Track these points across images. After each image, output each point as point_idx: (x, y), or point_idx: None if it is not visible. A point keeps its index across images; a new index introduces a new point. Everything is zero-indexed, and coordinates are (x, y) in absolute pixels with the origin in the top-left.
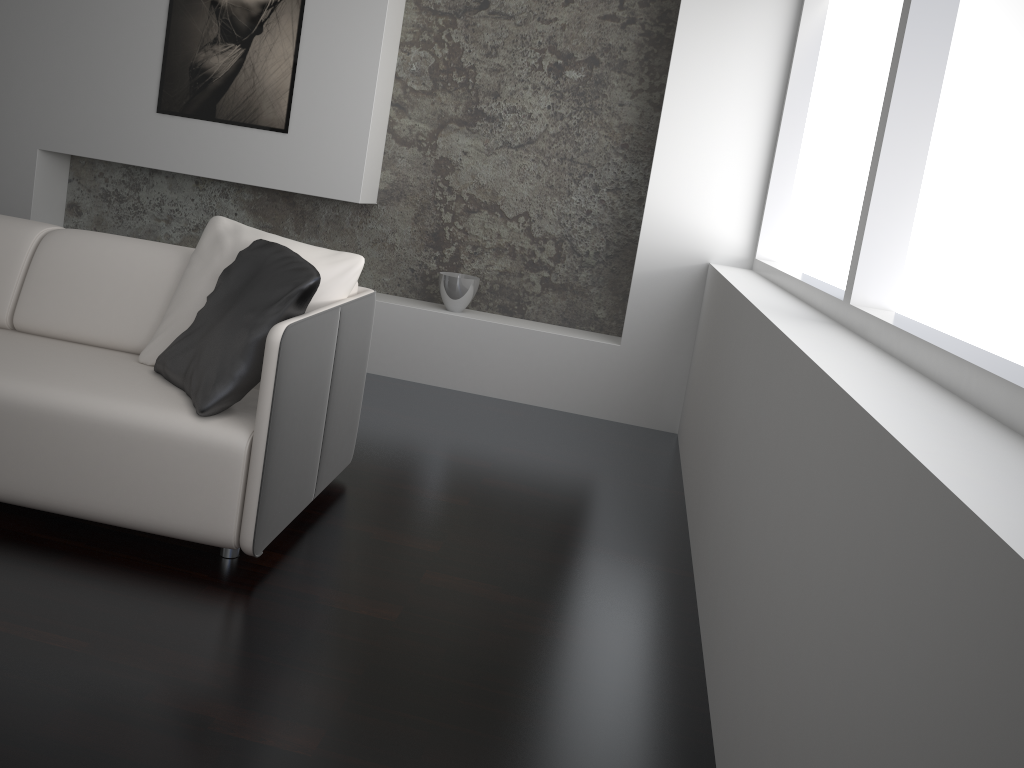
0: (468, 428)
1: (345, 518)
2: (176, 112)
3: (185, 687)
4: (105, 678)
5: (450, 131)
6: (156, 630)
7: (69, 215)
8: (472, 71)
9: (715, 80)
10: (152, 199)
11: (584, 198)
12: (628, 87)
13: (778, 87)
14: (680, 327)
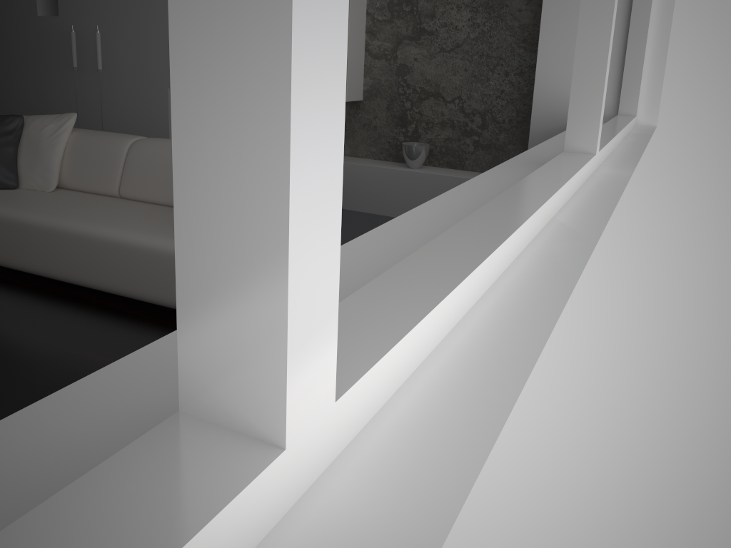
0: None
1: None
2: None
3: None
4: None
5: (404, 45)
6: None
7: None
8: (415, 1)
9: None
10: None
11: (498, 82)
12: None
13: None
14: None
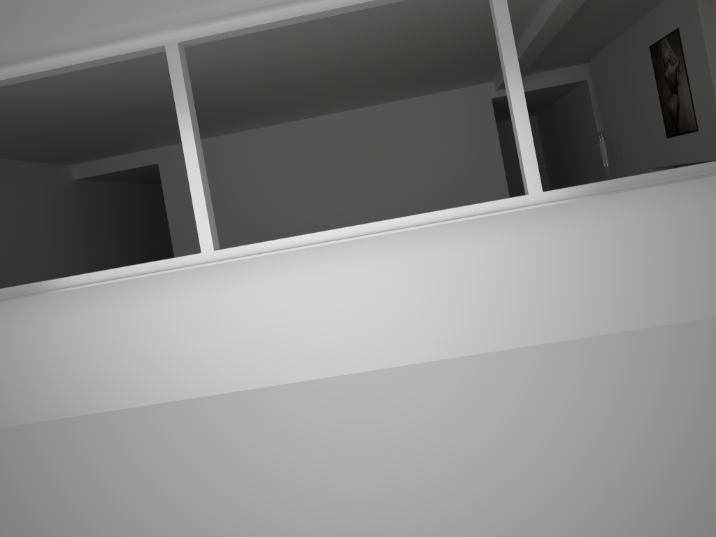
0: None
1: None
2: (670, 135)
3: None
4: None
5: None
6: None
7: None
8: None
9: None
10: None
11: None
12: None
13: None
14: None
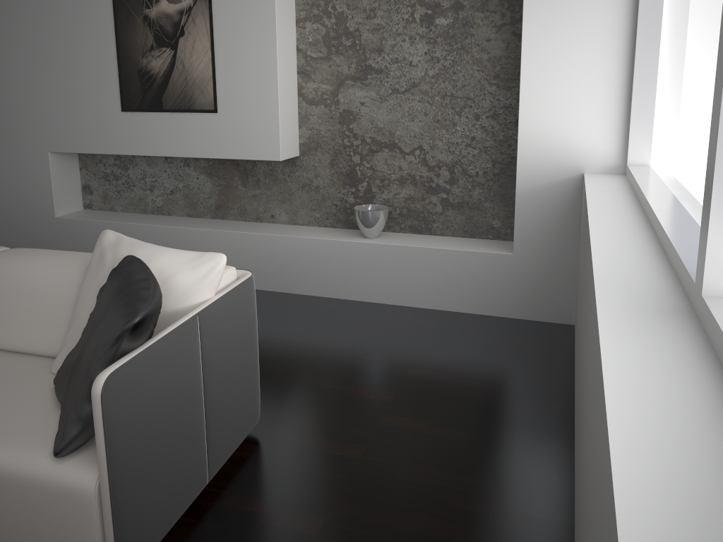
0: (382, 350)
1: (240, 494)
2: (135, 109)
3: None
4: None
5: (347, 87)
6: None
7: (85, 194)
8: (357, 33)
9: (568, 6)
10: (137, 175)
11: (467, 127)
12: (492, 23)
13: (630, 1)
14: (565, 233)
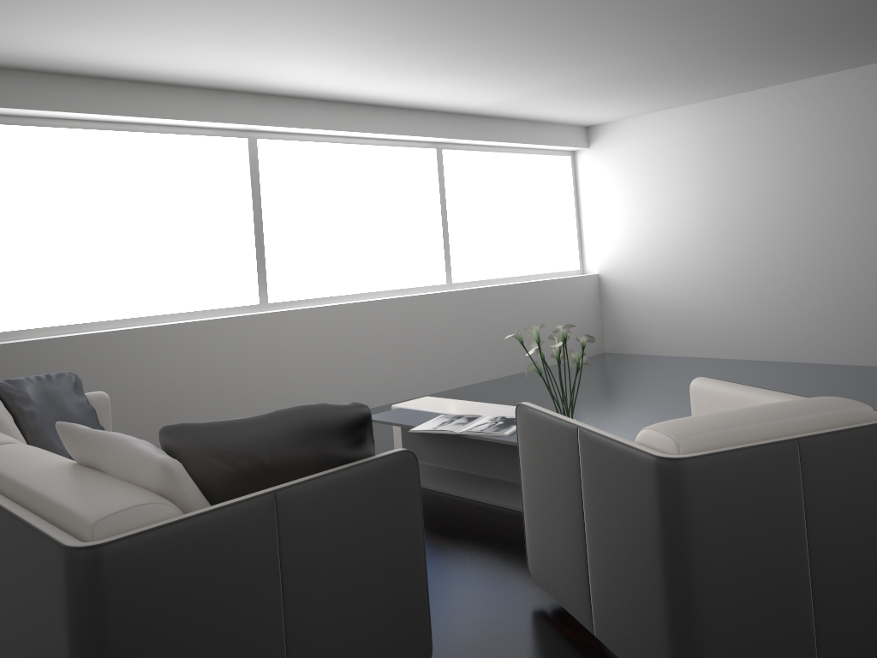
0: None
1: None
2: None
3: None
4: None
5: None
6: None
7: None
8: None
9: None
10: None
11: None
12: None
13: None
14: None
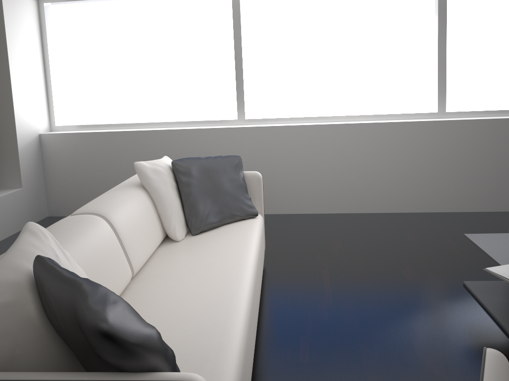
0: None
1: None
2: None
3: (329, 255)
4: (336, 264)
5: None
6: (307, 264)
7: None
8: None
9: (22, 46)
10: None
11: None
12: None
13: (40, 47)
14: (38, 168)
